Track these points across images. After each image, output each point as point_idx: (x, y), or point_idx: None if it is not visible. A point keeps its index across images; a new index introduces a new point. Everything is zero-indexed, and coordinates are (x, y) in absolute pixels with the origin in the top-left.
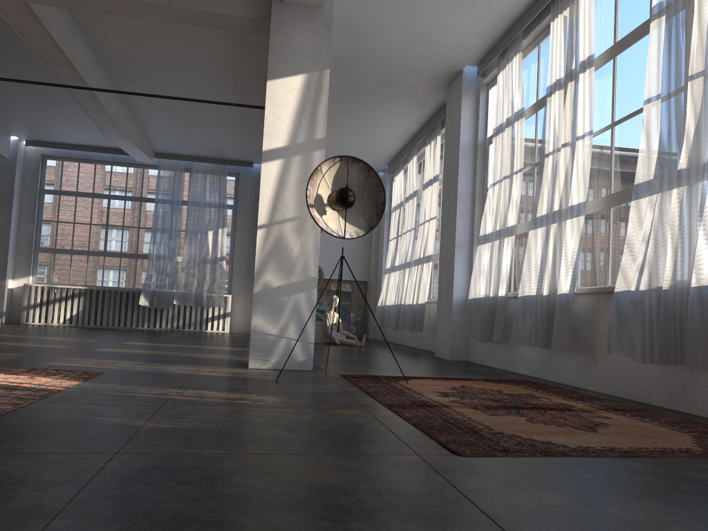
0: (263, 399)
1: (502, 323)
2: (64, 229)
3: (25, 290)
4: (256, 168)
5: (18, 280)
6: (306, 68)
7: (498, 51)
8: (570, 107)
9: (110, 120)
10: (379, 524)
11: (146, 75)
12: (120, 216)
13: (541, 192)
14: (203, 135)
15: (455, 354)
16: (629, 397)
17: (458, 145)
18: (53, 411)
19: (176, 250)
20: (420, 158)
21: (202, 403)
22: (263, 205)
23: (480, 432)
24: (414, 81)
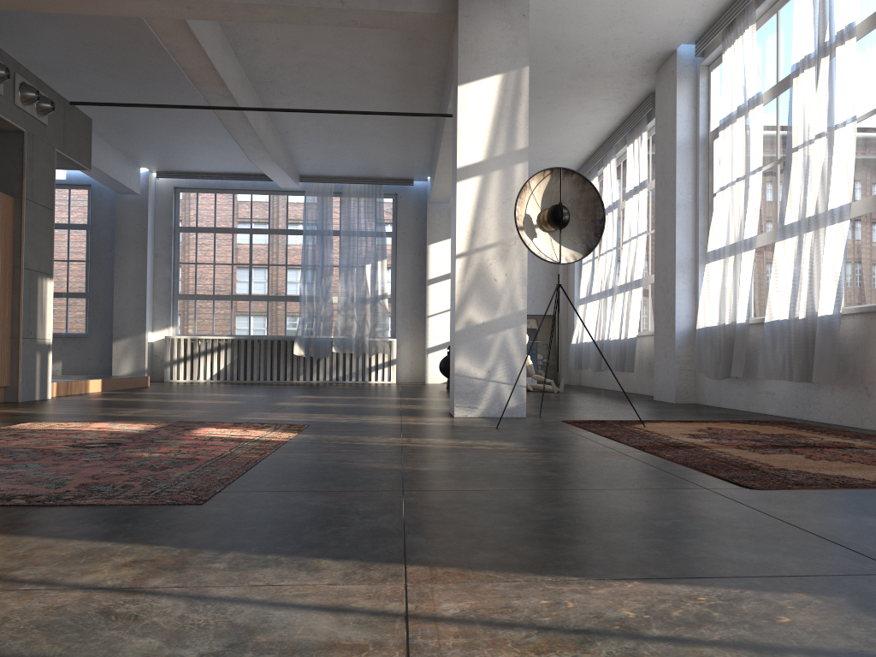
0: (499, 444)
1: (743, 356)
2: (204, 271)
3: (166, 343)
4: (417, 186)
5: (158, 332)
6: (501, 67)
7: (723, 24)
8: (825, 89)
9: (258, 142)
10: (710, 540)
11: (299, 87)
12: (265, 252)
13: (788, 195)
14: (357, 152)
15: (680, 396)
16: None
17: (673, 143)
18: (301, 458)
19: (330, 289)
20: (618, 161)
21: (440, 449)
22: (461, 231)
23: (761, 469)
24: (615, 68)
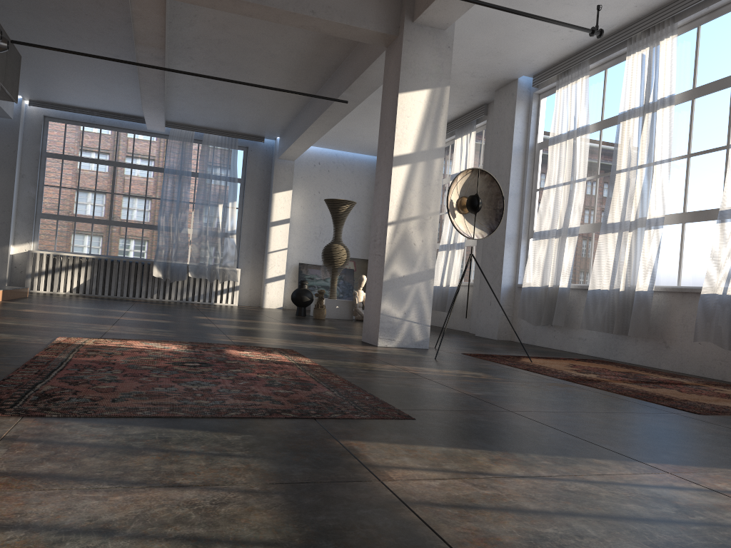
0: (474, 374)
1: (564, 311)
2: (68, 195)
3: (29, 257)
4: (265, 143)
5: (19, 246)
6: (431, 83)
7: (561, 69)
8: (647, 135)
9: (160, 95)
10: None
11: (209, 56)
12: (127, 184)
13: (611, 203)
14: (229, 110)
15: (501, 334)
16: (702, 375)
17: (510, 147)
18: (374, 382)
19: (186, 222)
20: None
21: (446, 377)
22: (393, 205)
23: (674, 399)
24: (468, 83)
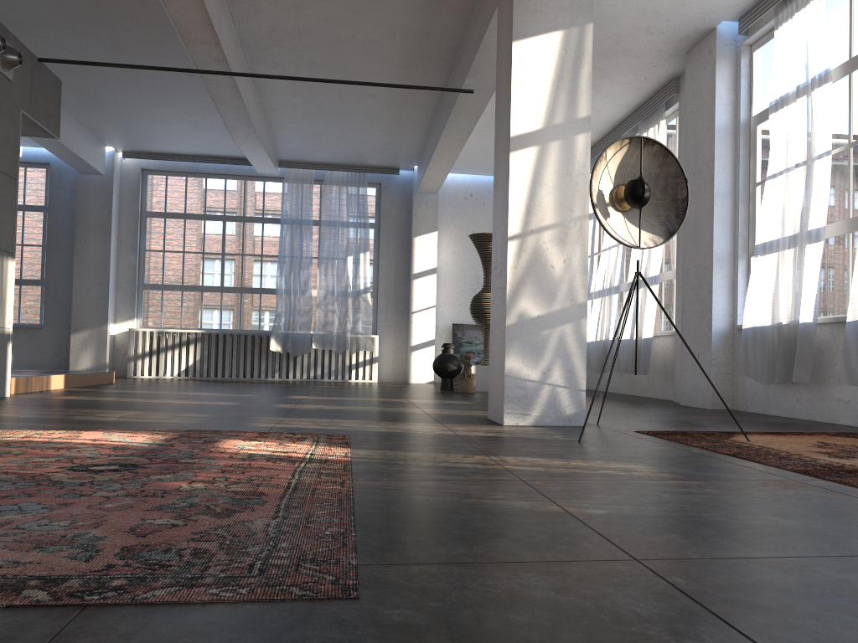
0: (625, 467)
1: (810, 359)
2: (173, 260)
3: (130, 336)
4: (402, 176)
5: (120, 324)
6: (562, 22)
7: None
8: None
9: (244, 118)
10: None
11: (295, 56)
12: (239, 241)
13: None
14: (345, 135)
15: (717, 401)
16: None
17: (711, 128)
18: (403, 491)
19: (309, 282)
20: None
21: (564, 475)
22: (514, 209)
23: None
24: (644, 47)
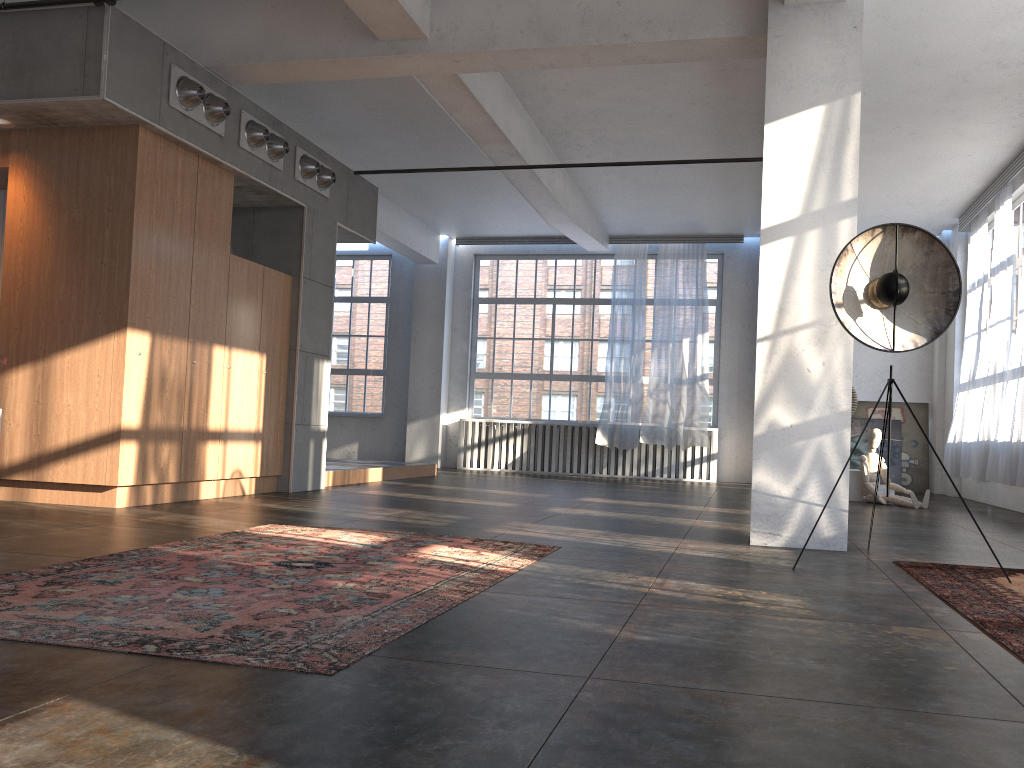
0: (777, 600)
1: None
2: (502, 347)
3: (460, 426)
4: (748, 243)
5: (452, 414)
6: (823, 96)
7: None
8: None
9: (553, 203)
10: None
11: (597, 137)
12: (568, 325)
13: None
14: (672, 206)
15: None
16: None
17: None
18: (507, 604)
19: (641, 368)
20: (1017, 202)
21: (691, 603)
22: (764, 308)
23: None
24: (1003, 81)
